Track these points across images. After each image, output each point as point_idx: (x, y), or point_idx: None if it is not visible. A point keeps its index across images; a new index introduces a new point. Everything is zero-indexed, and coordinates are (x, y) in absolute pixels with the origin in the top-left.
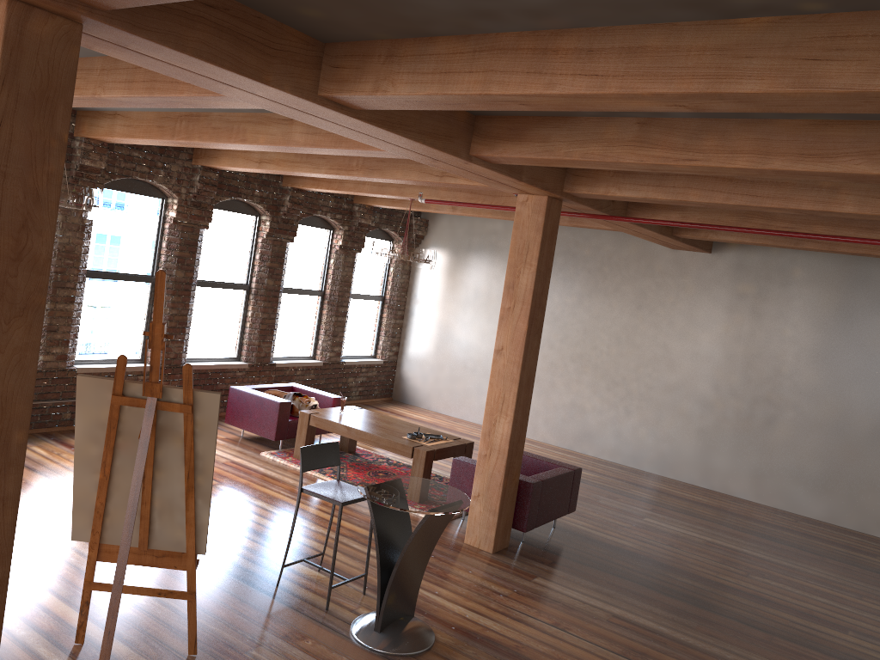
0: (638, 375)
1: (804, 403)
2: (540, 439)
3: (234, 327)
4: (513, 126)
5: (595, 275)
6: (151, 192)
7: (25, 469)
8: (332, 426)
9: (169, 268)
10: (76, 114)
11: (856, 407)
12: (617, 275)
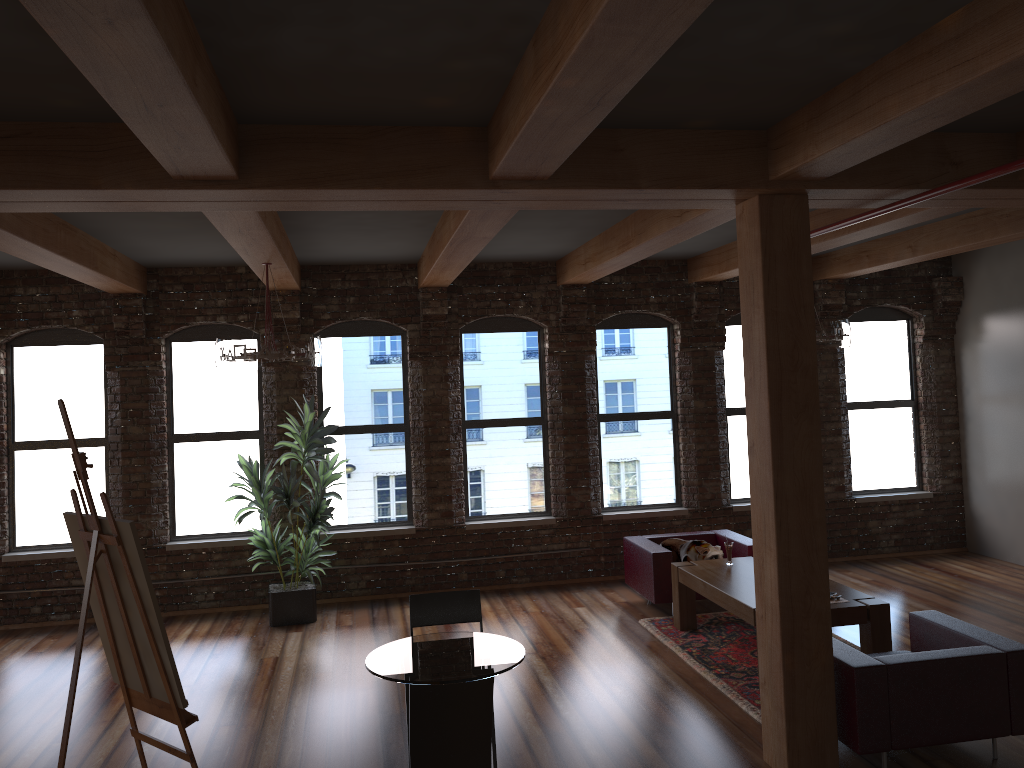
0: None
1: None
2: None
3: (664, 466)
4: (497, 122)
5: None
6: (522, 326)
7: (368, 628)
8: (693, 582)
9: (555, 405)
10: (417, 267)
11: None
12: None
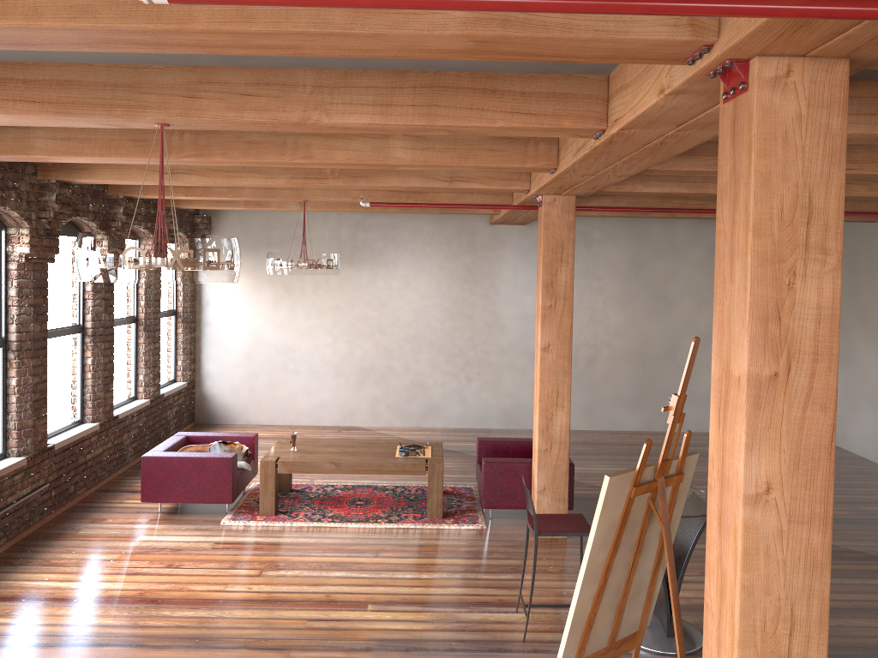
0: (474, 344)
1: (615, 341)
2: (384, 424)
3: (75, 383)
4: None
5: (419, 256)
6: None
7: (34, 649)
8: (312, 467)
9: (25, 323)
10: None
11: (652, 336)
12: (440, 254)
